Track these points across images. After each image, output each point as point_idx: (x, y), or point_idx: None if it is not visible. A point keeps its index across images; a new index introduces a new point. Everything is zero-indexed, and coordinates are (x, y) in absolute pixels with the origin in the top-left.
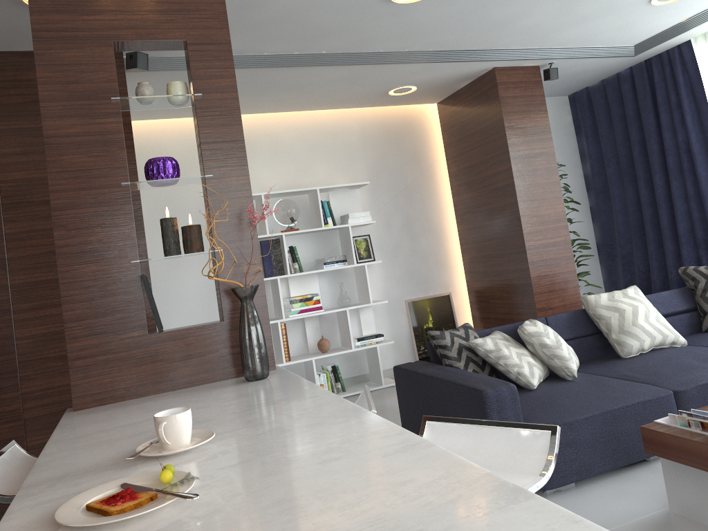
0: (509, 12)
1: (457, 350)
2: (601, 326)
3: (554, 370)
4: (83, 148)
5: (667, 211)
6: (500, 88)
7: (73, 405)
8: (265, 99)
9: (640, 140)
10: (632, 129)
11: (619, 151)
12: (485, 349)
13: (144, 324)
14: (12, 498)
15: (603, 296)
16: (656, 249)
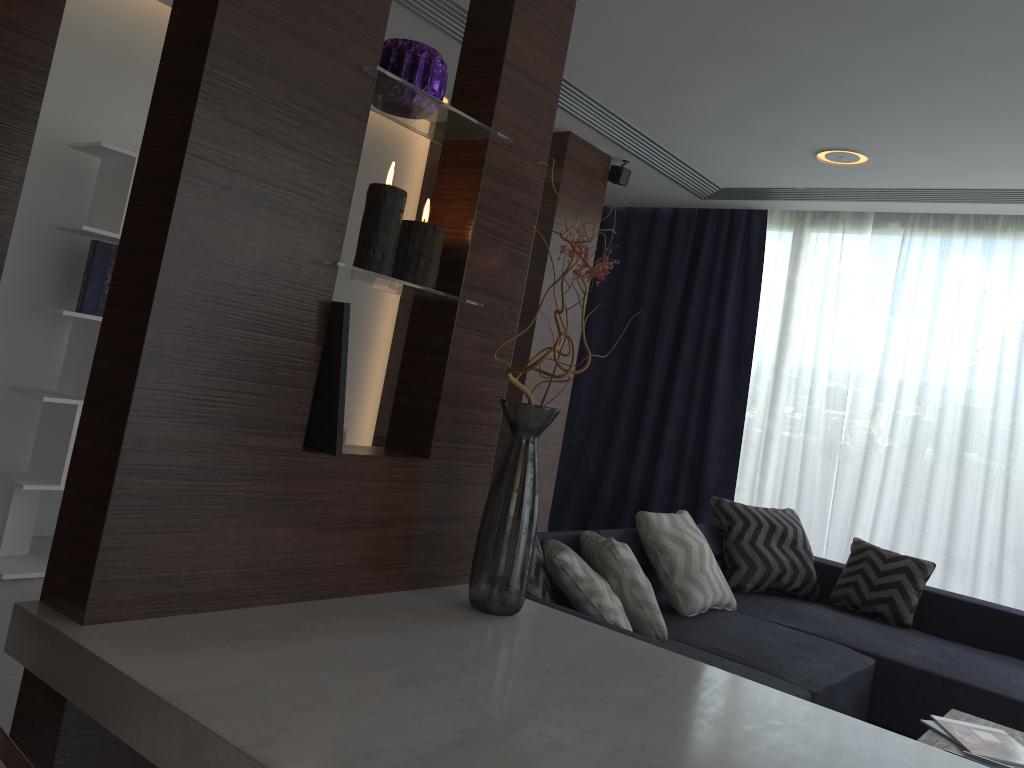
0: (704, 77)
1: (535, 566)
2: (662, 563)
3: (638, 624)
4: None
5: (657, 407)
6: (566, 164)
7: (88, 607)
8: None
9: (653, 304)
10: (649, 287)
11: (620, 307)
12: (575, 574)
13: (303, 424)
14: None
15: (665, 519)
16: (622, 451)
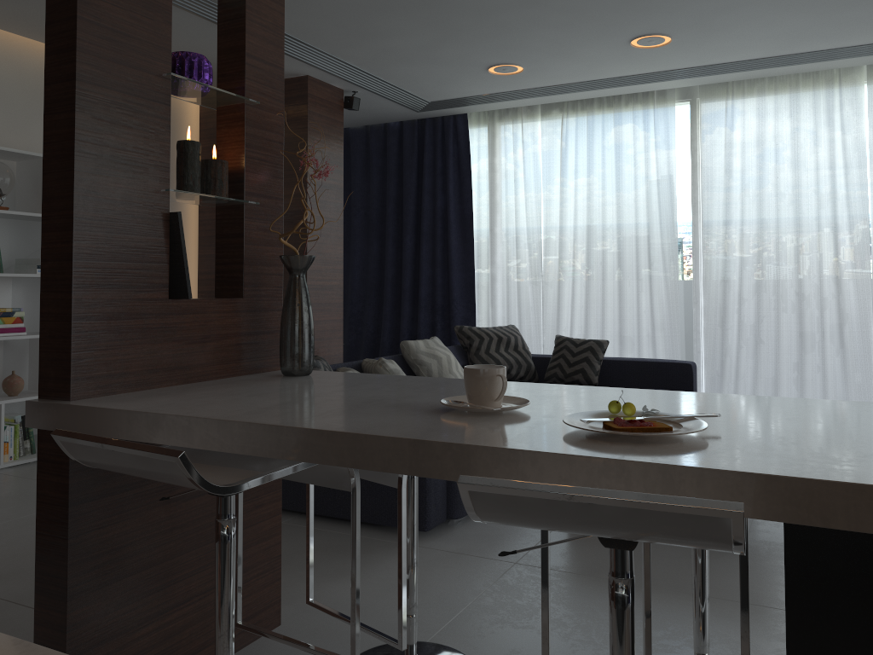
0: (395, 26)
1: None
2: (422, 372)
3: None
4: (125, 0)
5: (411, 273)
6: (309, 100)
7: (71, 391)
8: (10, 5)
9: (396, 197)
10: (391, 184)
11: (372, 203)
12: None
13: (166, 284)
14: (228, 487)
15: (420, 343)
16: (391, 311)
